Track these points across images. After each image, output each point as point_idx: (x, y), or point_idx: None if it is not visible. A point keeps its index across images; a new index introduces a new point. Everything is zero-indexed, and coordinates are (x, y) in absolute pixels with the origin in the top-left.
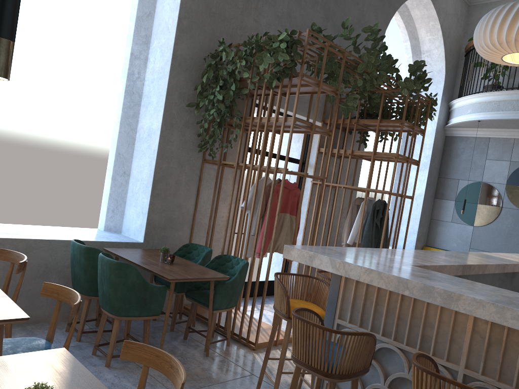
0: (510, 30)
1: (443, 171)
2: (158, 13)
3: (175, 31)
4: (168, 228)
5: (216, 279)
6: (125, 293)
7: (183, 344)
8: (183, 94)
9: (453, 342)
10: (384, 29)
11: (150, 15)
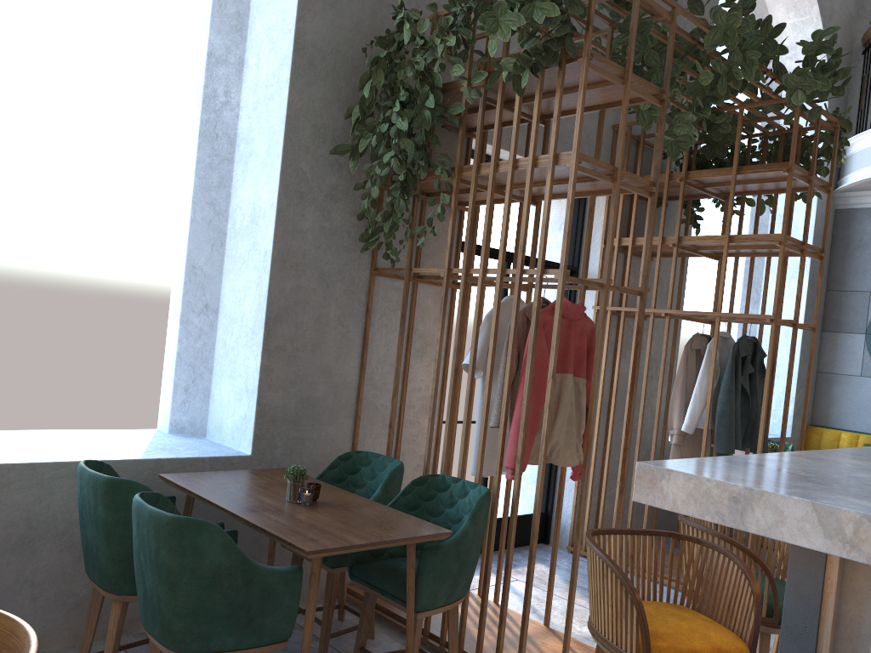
0: None
1: (836, 278)
2: None
3: None
4: (305, 421)
5: (420, 541)
6: (197, 595)
7: None
8: (323, 129)
9: None
10: None
11: None
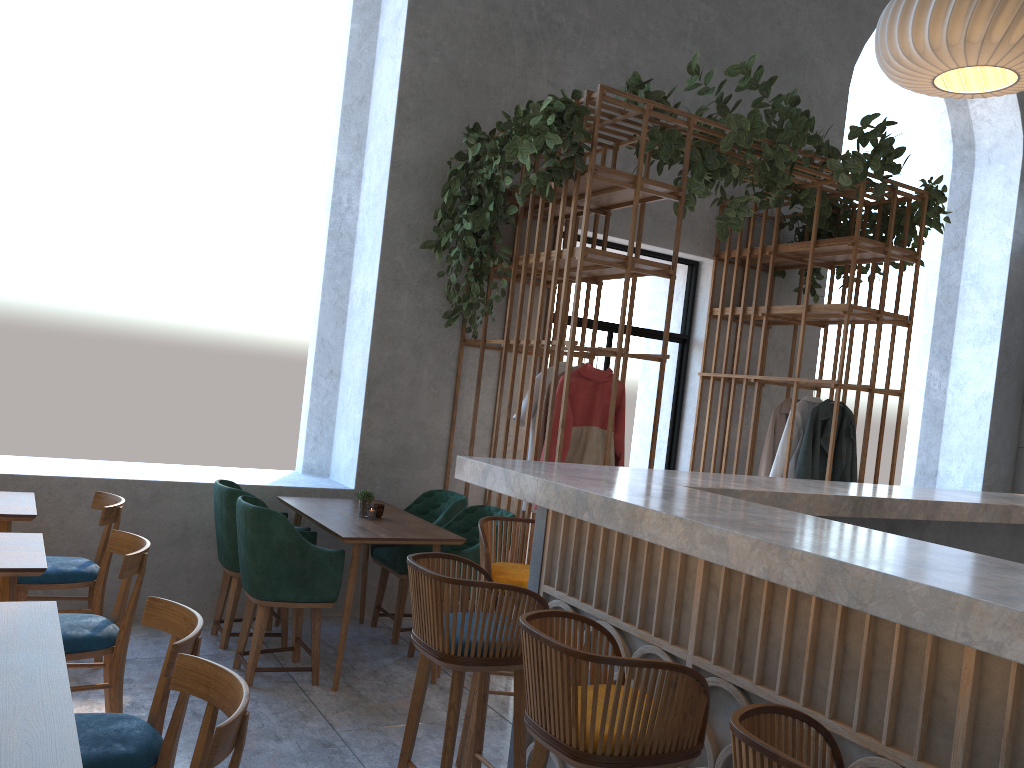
0: (919, 30)
1: None
2: (375, 96)
3: (394, 121)
4: (401, 465)
5: (438, 543)
6: (269, 560)
7: (402, 664)
8: (416, 228)
9: (684, 609)
10: (850, 64)
11: (364, 101)
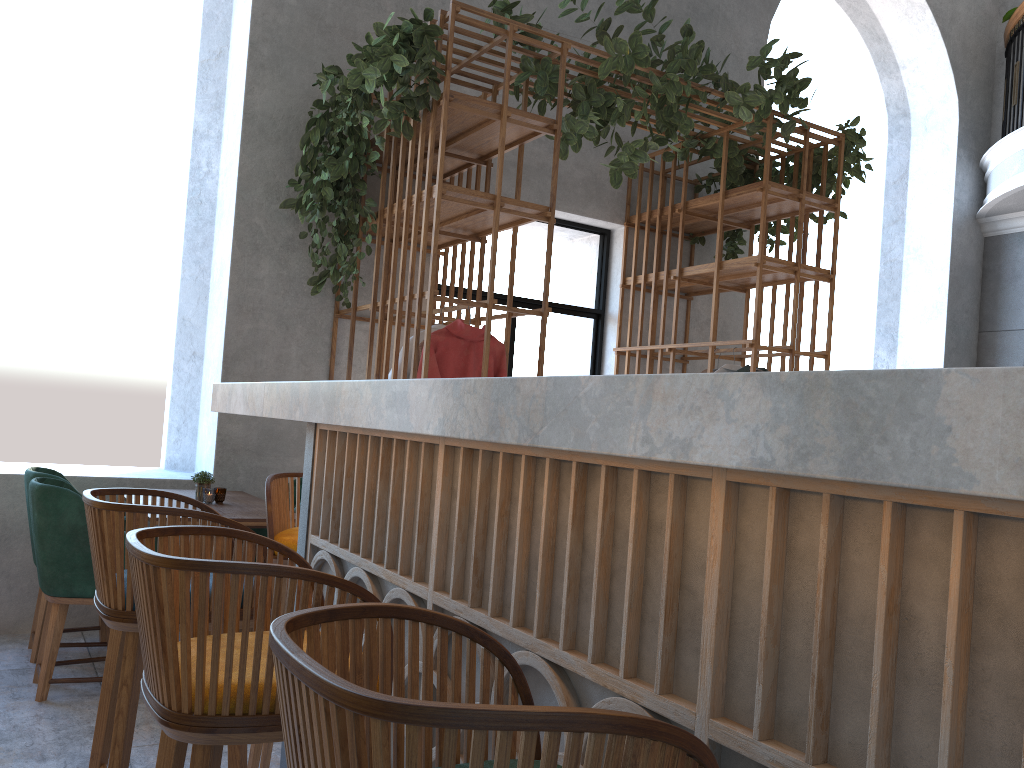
0: None
1: (989, 316)
2: (232, 48)
3: (246, 68)
4: (268, 452)
5: None
6: (59, 548)
7: None
8: (276, 187)
9: (431, 533)
10: (766, 20)
11: (222, 55)
